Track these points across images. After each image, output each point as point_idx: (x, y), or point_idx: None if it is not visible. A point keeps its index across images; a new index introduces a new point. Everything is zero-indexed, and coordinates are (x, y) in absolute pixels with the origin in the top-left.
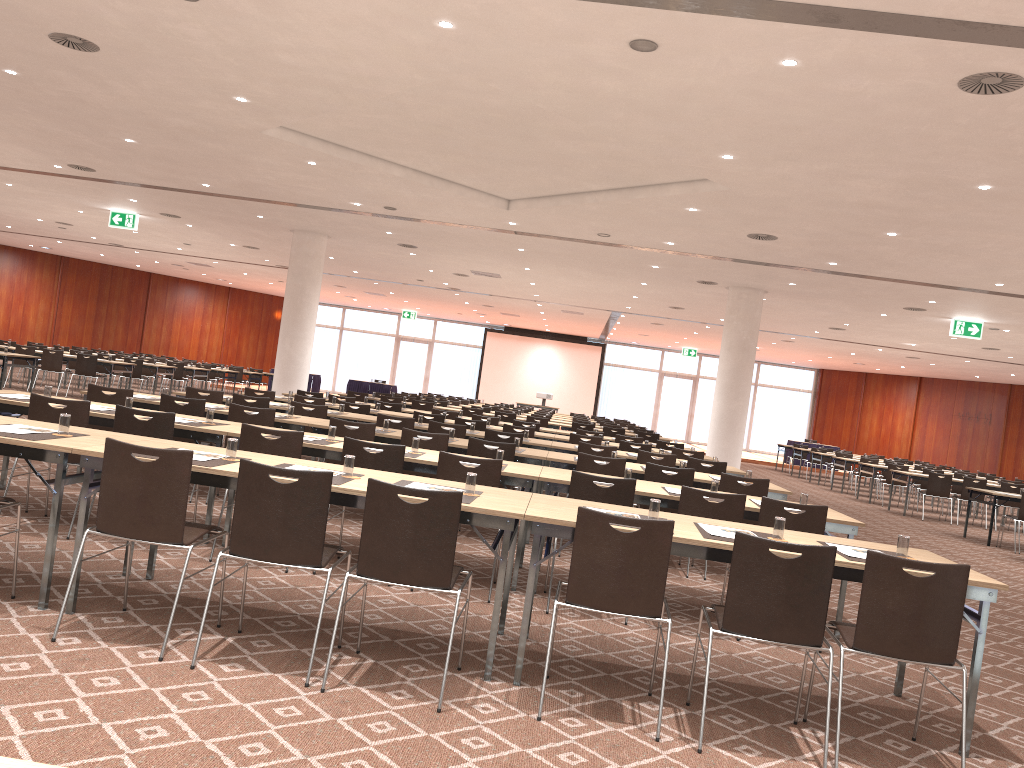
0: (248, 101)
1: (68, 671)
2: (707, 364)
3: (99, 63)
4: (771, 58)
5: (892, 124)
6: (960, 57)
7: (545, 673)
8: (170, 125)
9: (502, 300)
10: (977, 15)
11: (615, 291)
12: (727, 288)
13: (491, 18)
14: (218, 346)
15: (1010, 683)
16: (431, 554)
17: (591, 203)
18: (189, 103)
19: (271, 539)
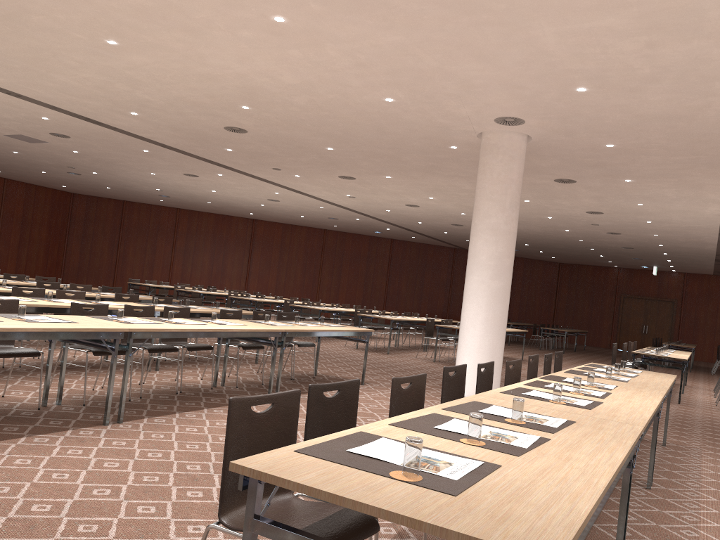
0: None
1: None
2: None
3: None
4: None
5: None
6: None
7: None
8: None
9: None
10: None
11: None
12: None
13: None
14: None
15: None
16: None
17: None
18: None
19: None
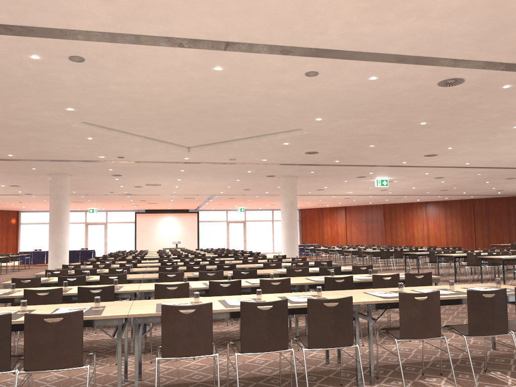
0: (74, 110)
1: None
2: (249, 214)
3: None
4: (366, 76)
5: (401, 100)
6: (445, 73)
7: (402, 375)
8: (12, 125)
9: (153, 196)
10: (461, 56)
11: (220, 185)
12: (278, 177)
13: (244, 65)
14: None
15: (515, 333)
16: (343, 329)
17: (236, 145)
18: (34, 113)
19: (263, 340)
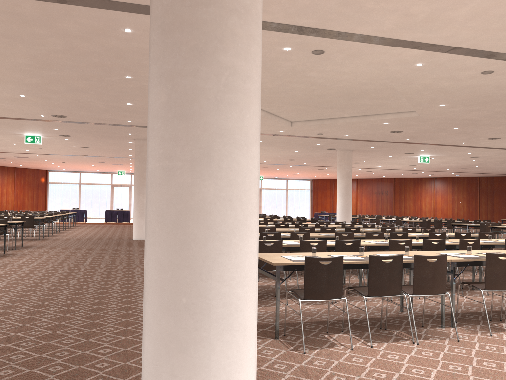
0: None
1: None
2: (265, 182)
3: None
4: None
5: None
6: None
7: None
8: None
9: None
10: None
11: (273, 155)
12: (335, 150)
13: (444, 63)
14: (12, 200)
15: None
16: None
17: (341, 122)
18: None
19: None
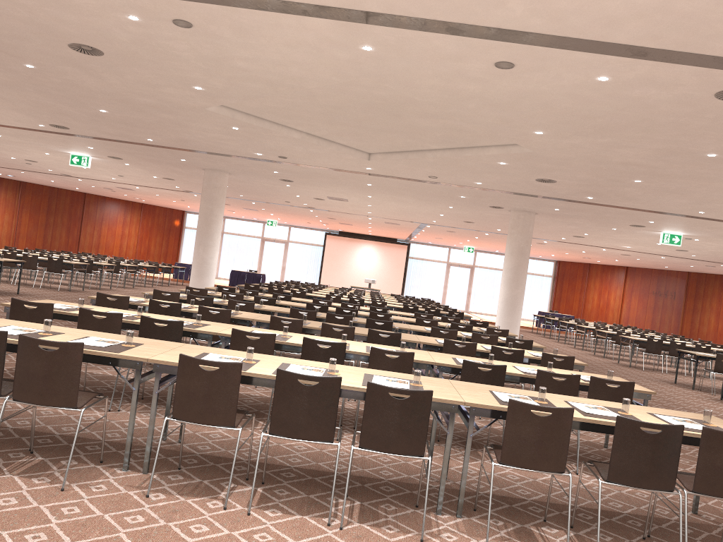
0: (203, 89)
1: (170, 521)
2: (480, 257)
3: (100, 63)
4: (591, 75)
5: (661, 116)
6: (722, 79)
7: (489, 512)
8: (138, 102)
9: (343, 215)
10: None
11: (428, 211)
12: (509, 211)
13: (401, 45)
14: (134, 245)
15: None
16: (412, 433)
17: (431, 157)
18: (158, 89)
19: (299, 424)
